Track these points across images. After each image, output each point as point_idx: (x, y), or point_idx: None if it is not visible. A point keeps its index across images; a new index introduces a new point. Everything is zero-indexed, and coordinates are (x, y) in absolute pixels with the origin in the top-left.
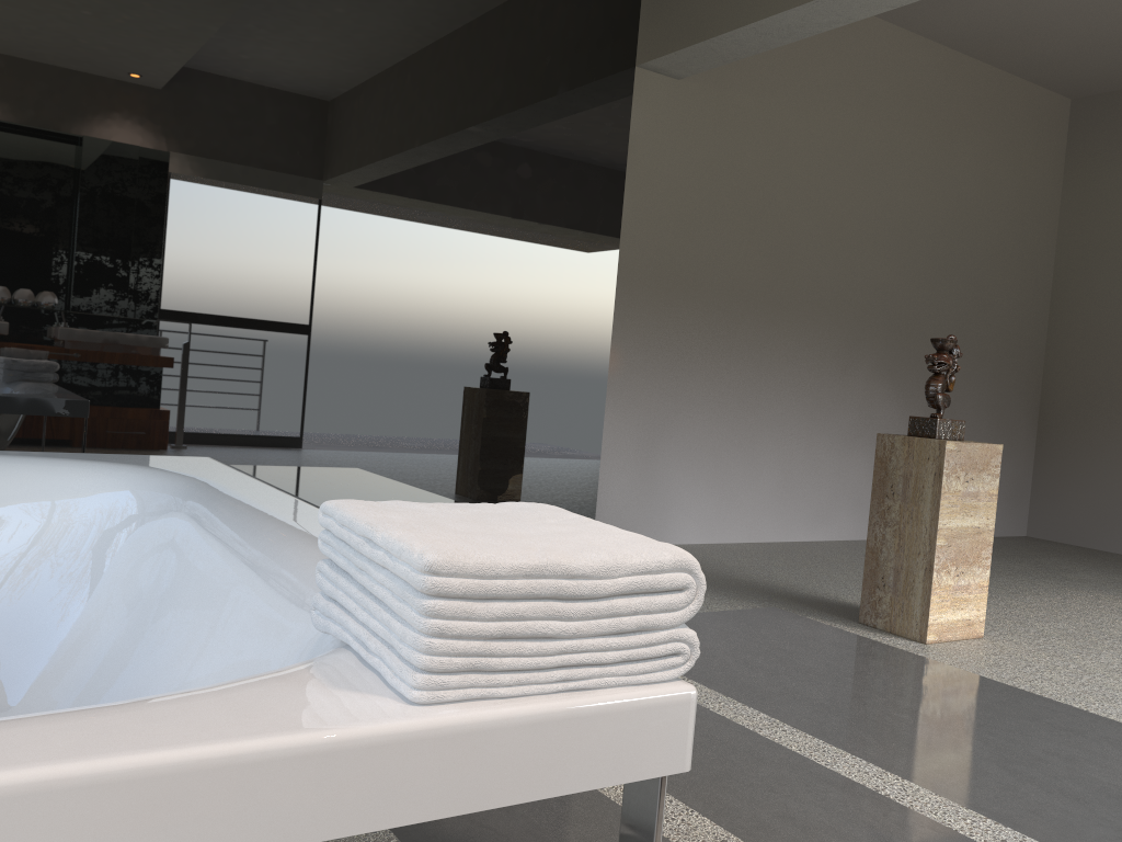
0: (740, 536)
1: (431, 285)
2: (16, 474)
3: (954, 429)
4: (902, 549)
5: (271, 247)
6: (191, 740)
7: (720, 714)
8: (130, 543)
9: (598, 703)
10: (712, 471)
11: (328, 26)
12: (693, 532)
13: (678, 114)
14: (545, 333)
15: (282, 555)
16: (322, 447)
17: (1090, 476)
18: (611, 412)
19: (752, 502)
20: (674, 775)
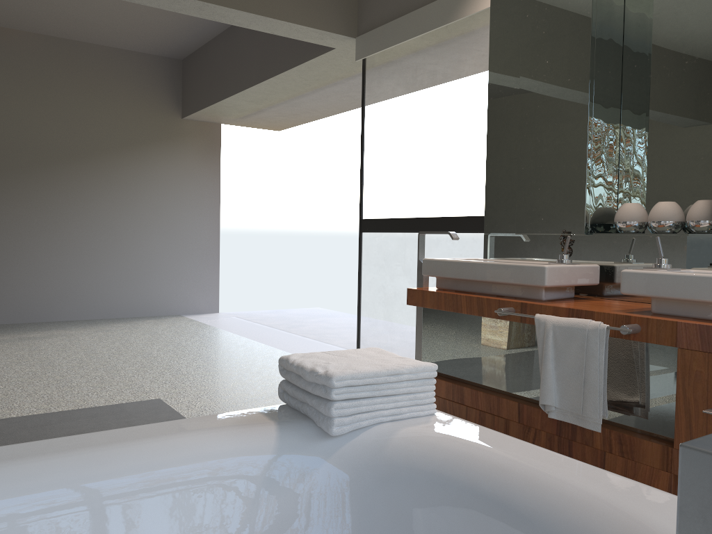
0: None
1: None
2: None
3: None
4: None
5: None
6: (494, 432)
7: None
8: None
9: None
10: None
11: None
12: None
13: None
14: None
15: (122, 463)
16: None
17: None
18: None
19: None
20: None
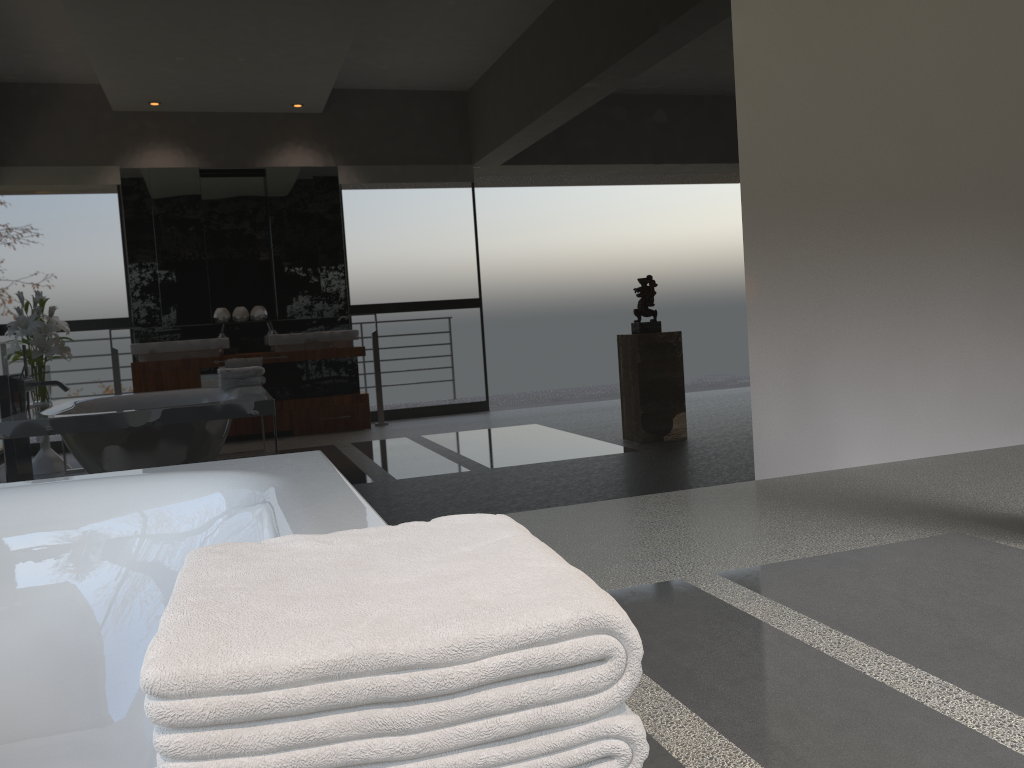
0: (920, 451)
1: (548, 244)
2: (133, 492)
3: None
4: None
5: (388, 235)
6: None
7: (878, 679)
8: None
9: None
10: (878, 387)
11: (410, 15)
12: (864, 453)
13: (785, 20)
14: (672, 272)
15: None
16: (465, 417)
17: None
18: (755, 341)
19: (929, 414)
20: None
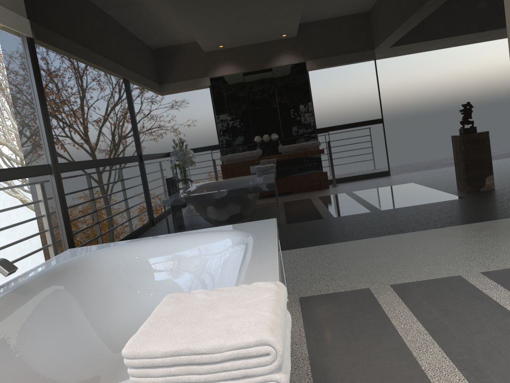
0: None
1: (396, 101)
2: (199, 240)
3: None
4: None
5: (314, 107)
6: None
7: None
8: (232, 265)
9: None
10: None
11: None
12: None
13: None
14: (468, 107)
15: None
16: (357, 191)
17: None
18: None
19: None
20: (490, 382)
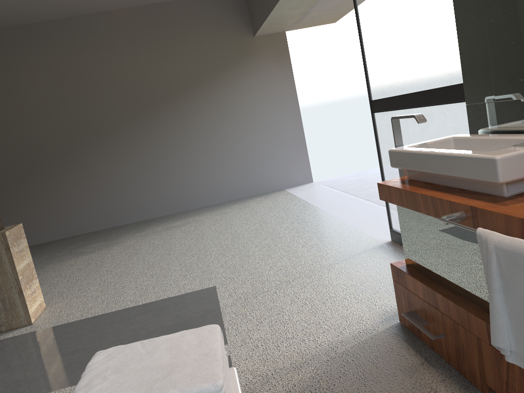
0: None
1: None
2: None
3: (0, 224)
4: (2, 289)
5: None
6: None
7: None
8: None
9: (241, 392)
10: None
11: None
12: None
13: None
14: None
15: None
16: None
17: (4, 218)
18: None
19: None
20: None
